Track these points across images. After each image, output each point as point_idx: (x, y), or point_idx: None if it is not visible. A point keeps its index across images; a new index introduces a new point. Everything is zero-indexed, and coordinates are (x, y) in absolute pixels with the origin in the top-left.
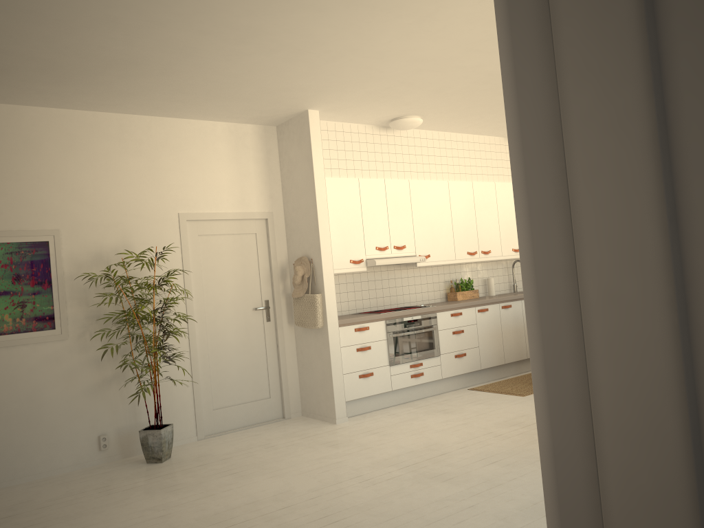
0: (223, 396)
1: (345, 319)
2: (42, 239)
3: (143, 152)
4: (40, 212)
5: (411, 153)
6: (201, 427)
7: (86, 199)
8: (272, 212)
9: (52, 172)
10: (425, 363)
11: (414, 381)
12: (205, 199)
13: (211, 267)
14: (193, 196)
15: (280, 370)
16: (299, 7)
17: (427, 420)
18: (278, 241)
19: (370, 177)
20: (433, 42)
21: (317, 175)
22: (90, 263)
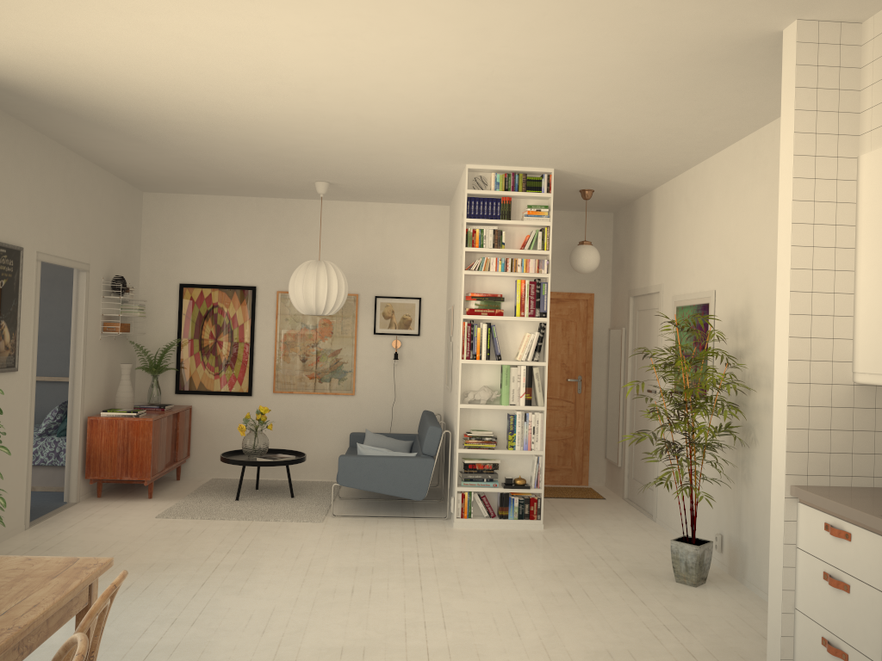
0: None
1: (802, 489)
2: (706, 301)
3: (766, 177)
4: (708, 272)
5: None
6: None
7: (730, 251)
8: None
9: (715, 225)
10: None
11: None
12: None
13: None
14: None
15: None
16: (385, 92)
17: None
18: None
19: None
20: (400, 7)
21: (782, 168)
22: (727, 329)
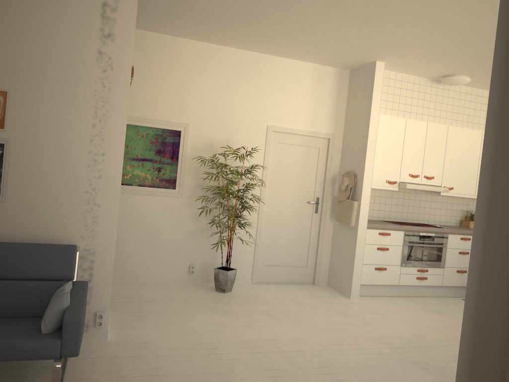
0: (274, 258)
1: (373, 224)
2: (177, 129)
3: (251, 79)
4: (179, 111)
5: (455, 104)
6: (255, 276)
7: (209, 106)
8: (334, 134)
9: (191, 85)
10: (430, 271)
11: (418, 282)
12: (287, 118)
13: (283, 167)
14: (280, 114)
15: (318, 249)
16: None
17: (421, 315)
18: (334, 156)
19: (416, 119)
20: (491, 18)
21: (373, 112)
22: (204, 150)
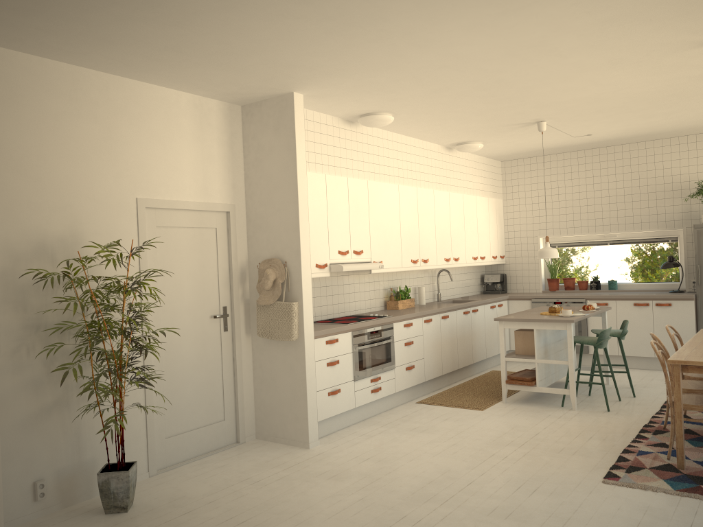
0: (176, 421)
1: (319, 330)
2: None
3: (99, 118)
4: None
5: (370, 152)
6: (154, 461)
7: (28, 170)
8: (234, 204)
9: None
10: (383, 377)
11: (374, 397)
12: (166, 184)
13: (168, 266)
14: (153, 178)
15: (237, 387)
16: None
17: (410, 441)
18: (239, 239)
19: (335, 174)
20: (487, 39)
21: (299, 168)
22: (30, 256)
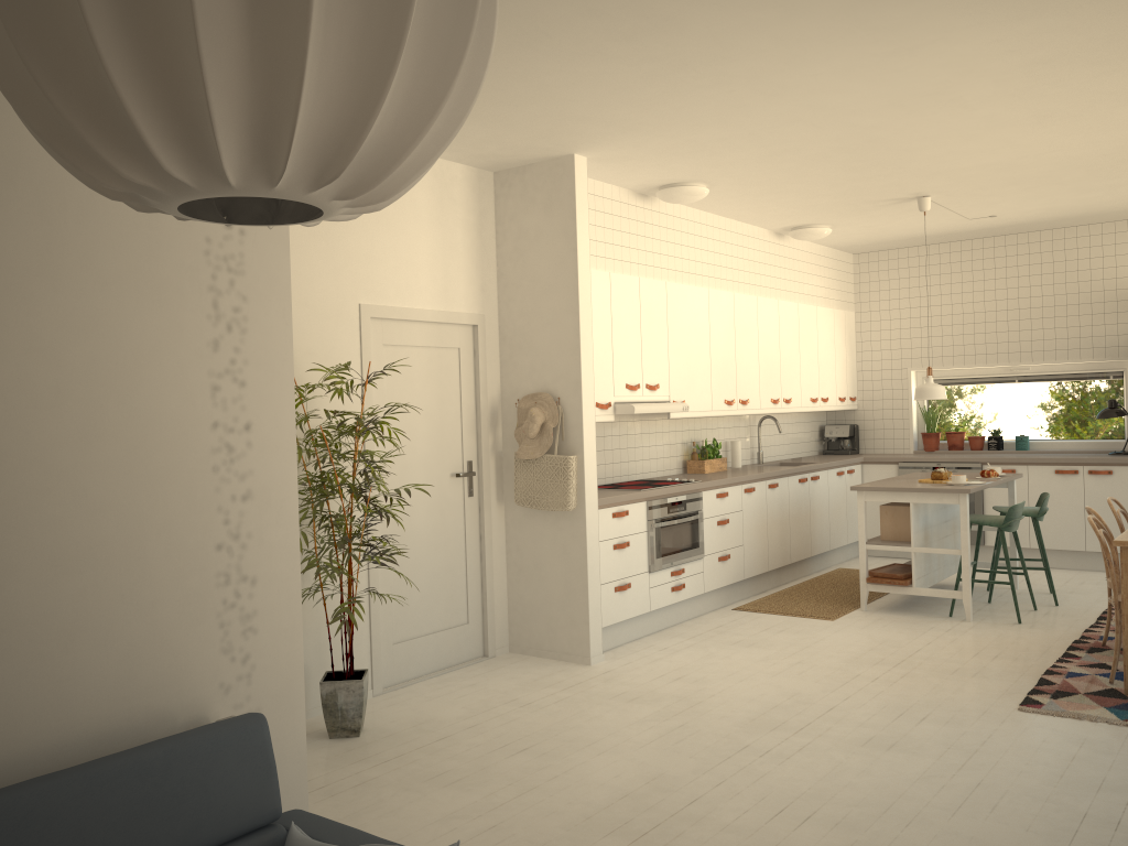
0: (406, 620)
1: (604, 497)
2: None
3: None
4: None
5: (669, 240)
6: (379, 675)
7: None
8: (484, 314)
9: None
10: (687, 569)
11: (675, 597)
12: (396, 284)
13: (398, 401)
14: (380, 276)
15: (485, 577)
16: (772, 4)
17: (734, 657)
18: (489, 364)
19: (623, 273)
20: (865, 86)
21: (581, 263)
22: None
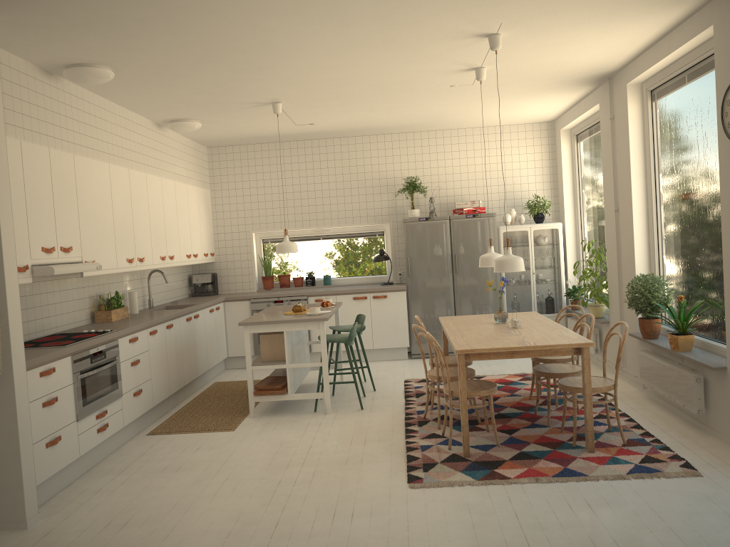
0: None
1: (32, 359)
2: None
3: None
4: None
5: (75, 118)
6: None
7: None
8: None
9: None
10: (110, 409)
11: (101, 437)
12: None
13: None
14: None
15: None
16: None
17: (169, 486)
18: None
19: (34, 142)
20: None
21: None
22: None
